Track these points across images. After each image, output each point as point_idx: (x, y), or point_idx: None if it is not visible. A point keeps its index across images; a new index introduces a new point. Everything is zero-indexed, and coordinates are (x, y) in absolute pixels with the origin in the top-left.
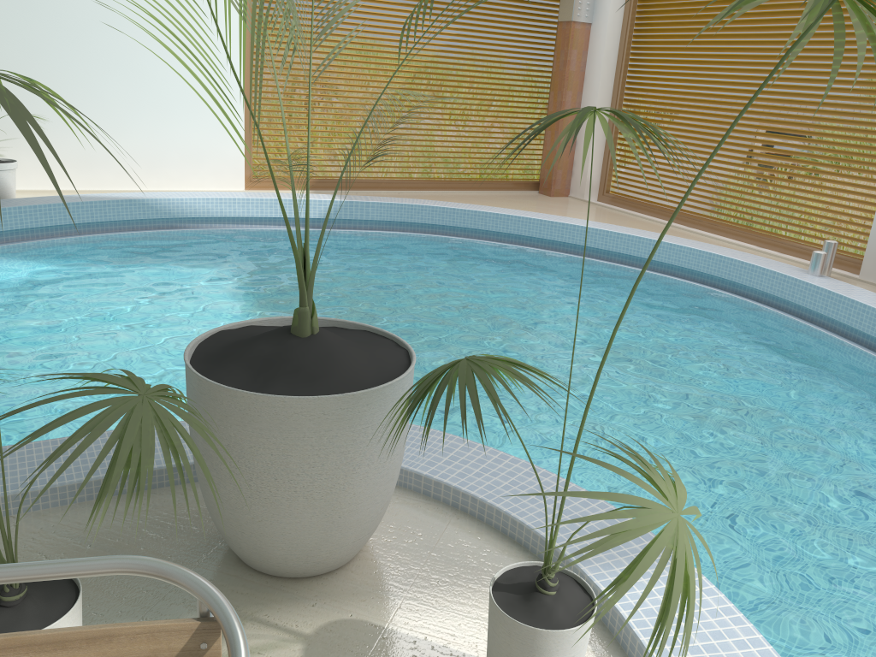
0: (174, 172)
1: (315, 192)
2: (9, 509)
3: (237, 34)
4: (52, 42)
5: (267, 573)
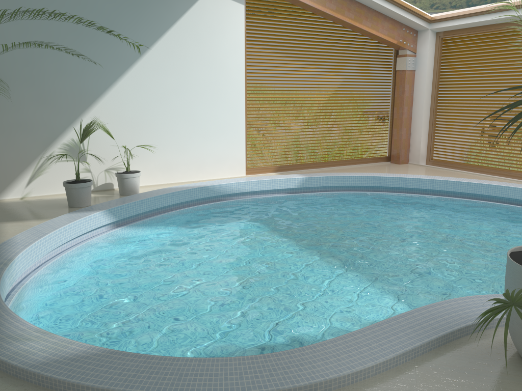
0: (210, 169)
1: (280, 173)
2: (406, 358)
3: (241, 92)
4: (152, 104)
5: None
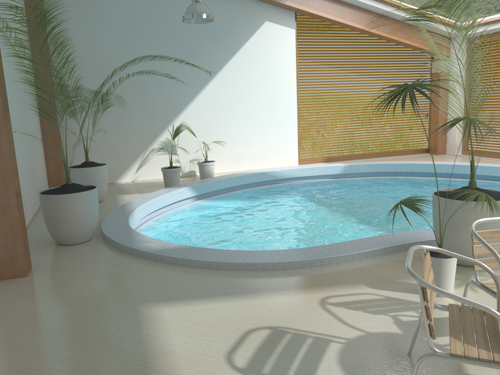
0: (269, 160)
1: (327, 163)
2: (367, 255)
3: (294, 98)
4: (223, 110)
5: (467, 265)
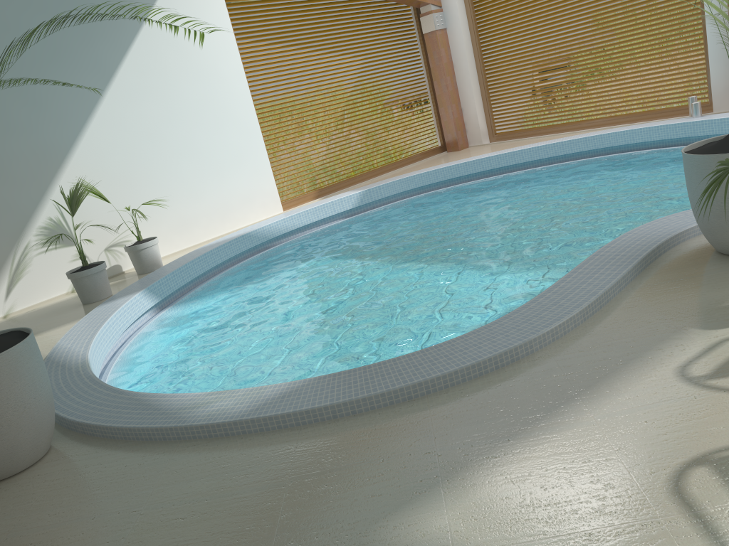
0: (238, 214)
1: (324, 197)
2: (620, 287)
3: (249, 103)
4: (140, 146)
5: None
